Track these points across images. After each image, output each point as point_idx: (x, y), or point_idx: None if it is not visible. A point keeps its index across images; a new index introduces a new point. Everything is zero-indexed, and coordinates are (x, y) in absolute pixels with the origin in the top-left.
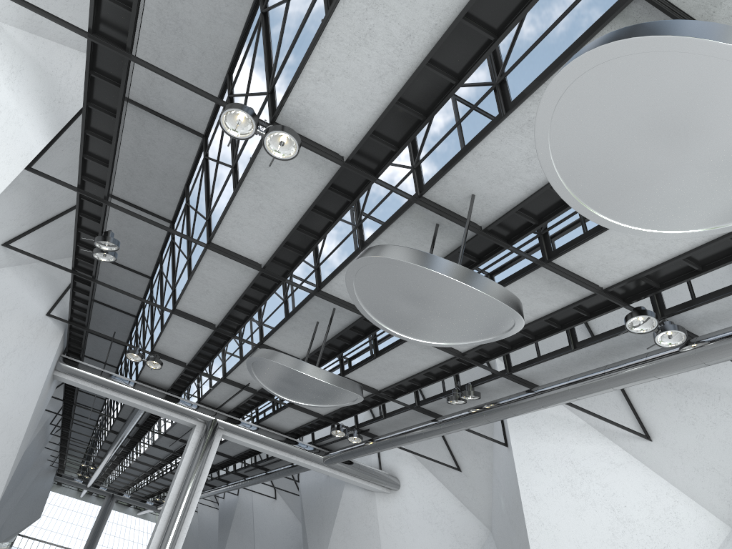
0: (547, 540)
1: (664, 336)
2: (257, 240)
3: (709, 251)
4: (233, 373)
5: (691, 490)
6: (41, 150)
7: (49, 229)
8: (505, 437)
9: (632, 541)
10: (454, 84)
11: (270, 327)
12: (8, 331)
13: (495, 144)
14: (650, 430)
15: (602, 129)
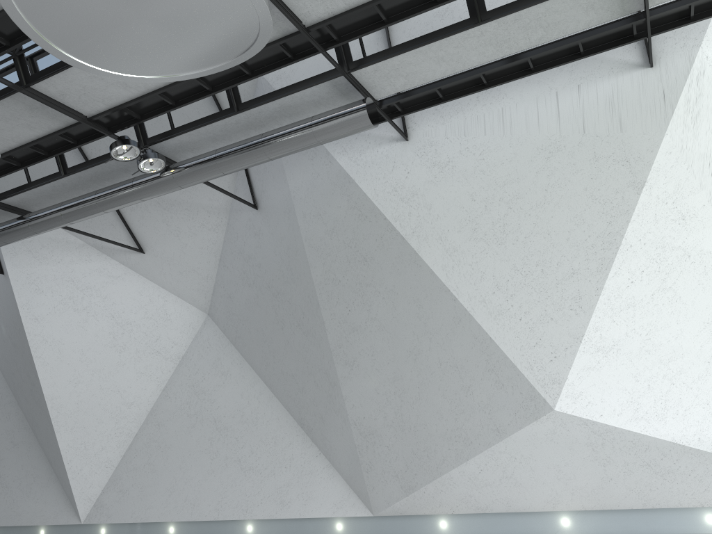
0: (53, 355)
1: (147, 163)
2: None
3: (180, 88)
4: None
5: (178, 289)
6: None
7: None
8: (0, 265)
9: (131, 340)
10: None
11: None
12: None
13: None
14: (143, 244)
15: None
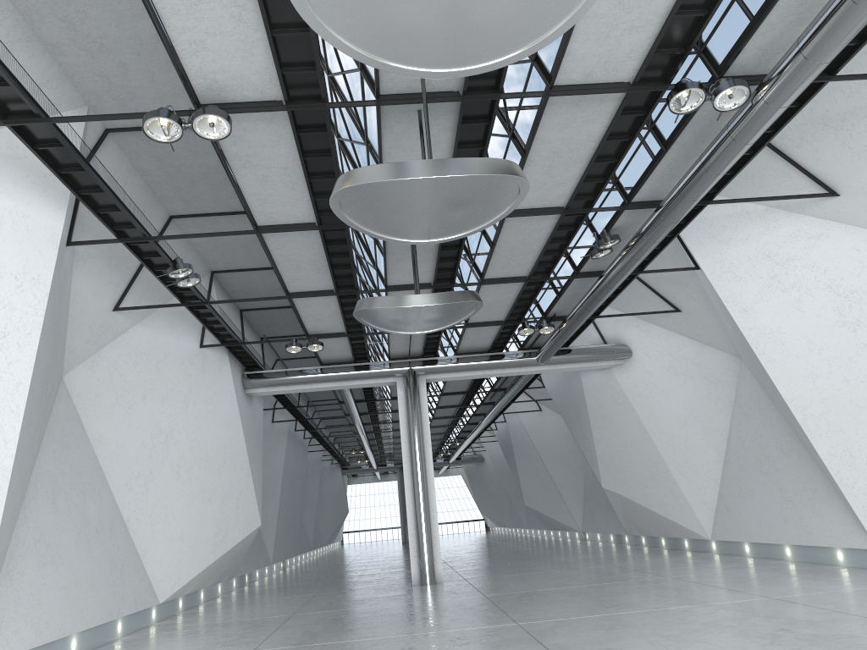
0: (776, 348)
1: (726, 98)
2: (291, 205)
3: None
4: None
5: None
6: (63, 225)
7: (147, 275)
8: (693, 261)
9: (864, 312)
10: None
11: (378, 270)
12: (173, 378)
13: None
14: (832, 185)
15: (362, 7)
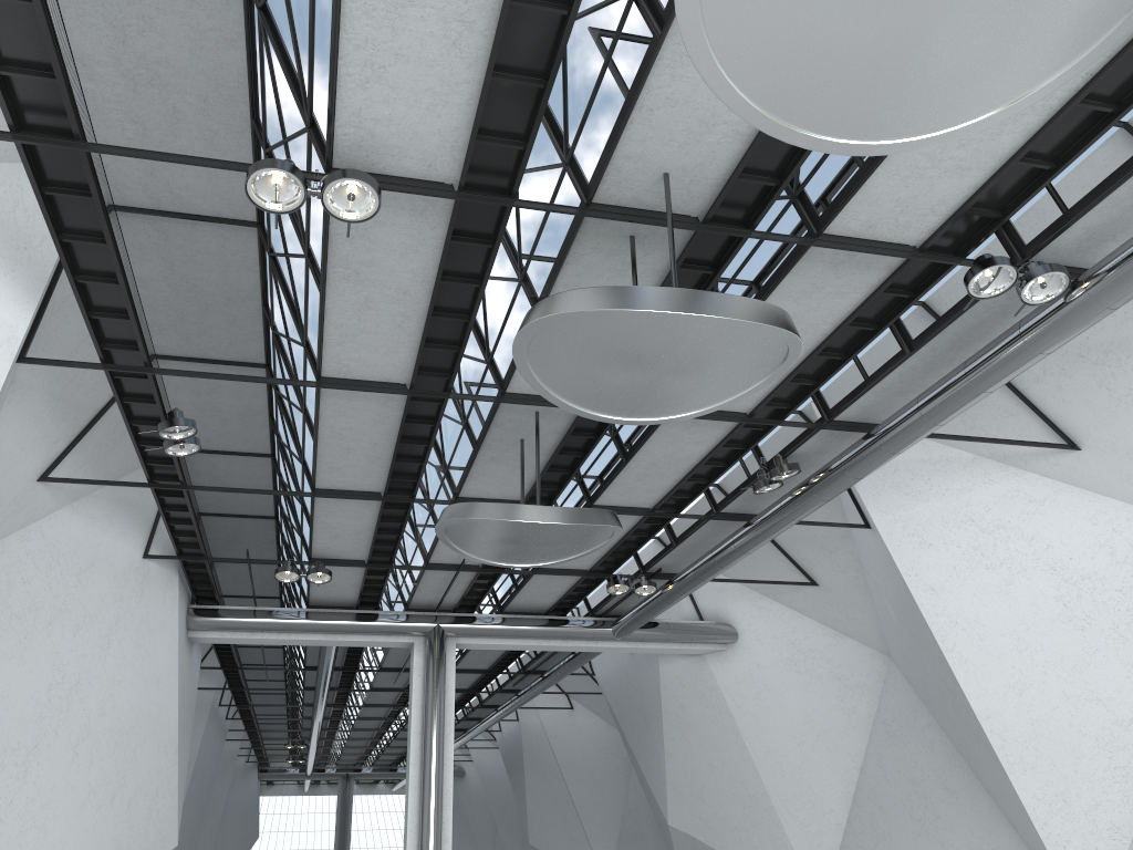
0: (971, 644)
1: (1034, 287)
2: (385, 351)
3: (1056, 133)
4: (436, 553)
5: None
6: (27, 327)
7: (98, 436)
8: (862, 516)
9: (1097, 606)
10: (568, 15)
11: (458, 470)
12: (97, 598)
13: (665, 84)
14: (1074, 434)
15: (783, 7)
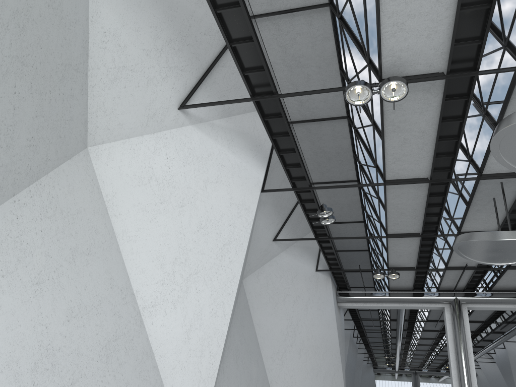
0: None
1: None
2: (415, 163)
3: None
4: (451, 261)
5: None
6: (263, 177)
7: (292, 220)
8: None
9: None
10: None
11: (459, 218)
12: (300, 289)
13: None
14: None
15: None
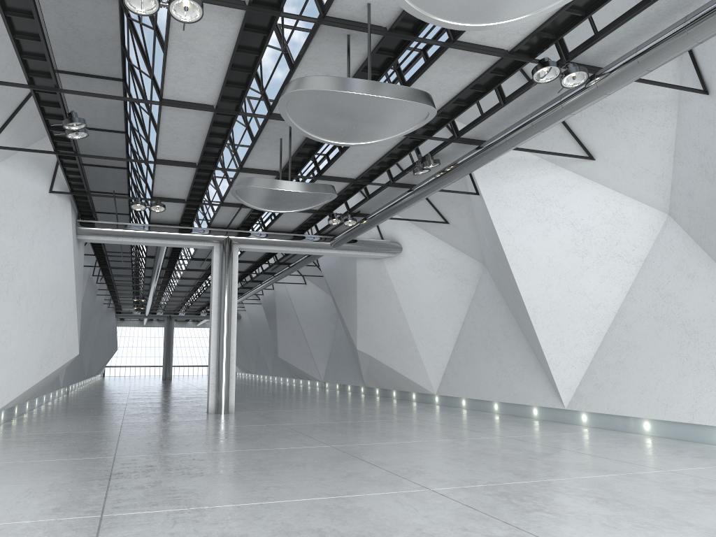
0: (524, 262)
1: (569, 78)
2: (201, 87)
3: None
4: (228, 197)
5: (633, 192)
6: None
7: (19, 119)
8: (475, 188)
9: (591, 245)
10: None
11: (243, 153)
12: (24, 216)
13: None
14: (592, 151)
15: None
